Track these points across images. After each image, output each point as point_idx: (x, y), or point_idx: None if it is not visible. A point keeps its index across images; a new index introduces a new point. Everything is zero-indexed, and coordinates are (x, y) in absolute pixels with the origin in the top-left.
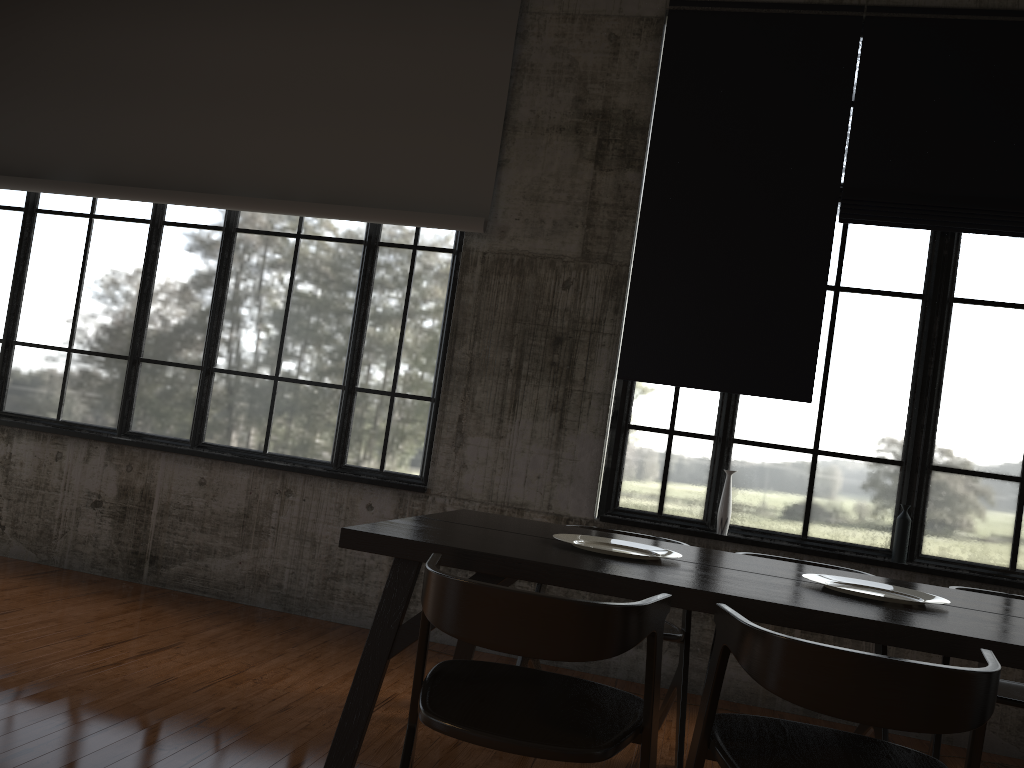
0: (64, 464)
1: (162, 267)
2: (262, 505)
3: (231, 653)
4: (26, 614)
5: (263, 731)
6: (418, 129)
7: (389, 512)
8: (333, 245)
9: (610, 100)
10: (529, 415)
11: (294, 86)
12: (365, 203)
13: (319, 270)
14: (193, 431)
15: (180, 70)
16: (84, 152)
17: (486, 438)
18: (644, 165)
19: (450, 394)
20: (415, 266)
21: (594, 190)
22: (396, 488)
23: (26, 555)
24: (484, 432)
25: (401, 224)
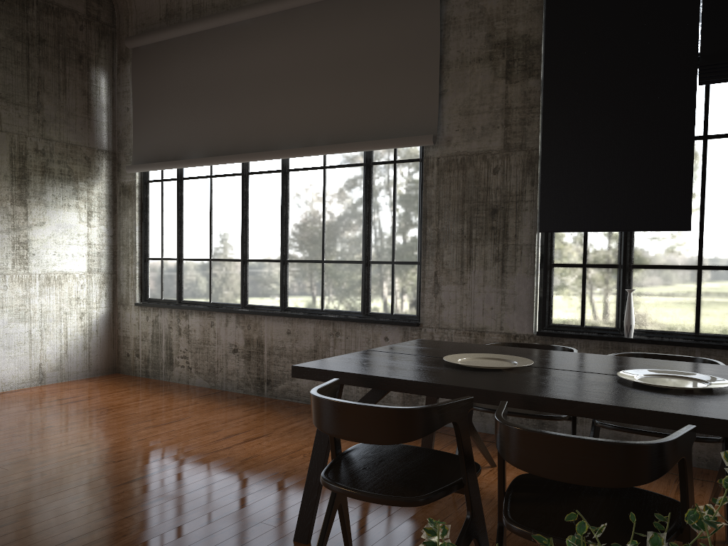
0: (215, 328)
1: (251, 201)
2: (323, 343)
3: (298, 438)
4: (191, 420)
5: (294, 486)
6: (385, 81)
7: (398, 341)
8: (345, 169)
9: (511, 30)
10: (480, 266)
11: (308, 70)
12: (358, 139)
13: (339, 187)
14: (280, 301)
15: (243, 76)
16: (200, 139)
17: (454, 285)
18: (542, 72)
19: (427, 258)
20: (396, 174)
21: (507, 99)
22: (400, 325)
23: (204, 384)
24: (452, 281)
25: (381, 149)
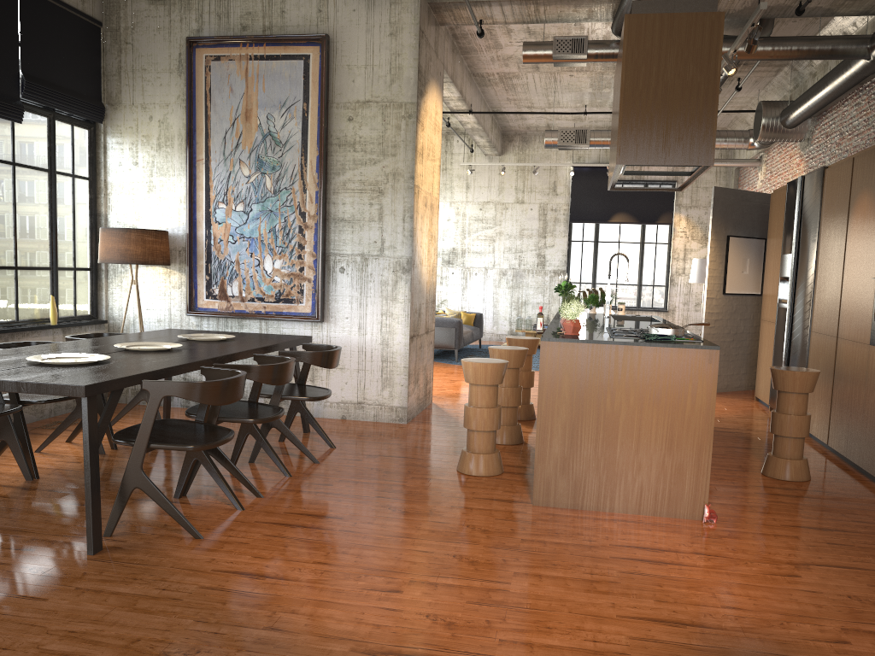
0: None
1: None
2: None
3: None
4: None
5: None
6: None
7: None
8: None
9: None
10: None
11: None
12: None
13: None
14: None
15: None
16: None
17: None
18: None
19: None
20: None
21: None
22: None
23: None
24: None
25: None
